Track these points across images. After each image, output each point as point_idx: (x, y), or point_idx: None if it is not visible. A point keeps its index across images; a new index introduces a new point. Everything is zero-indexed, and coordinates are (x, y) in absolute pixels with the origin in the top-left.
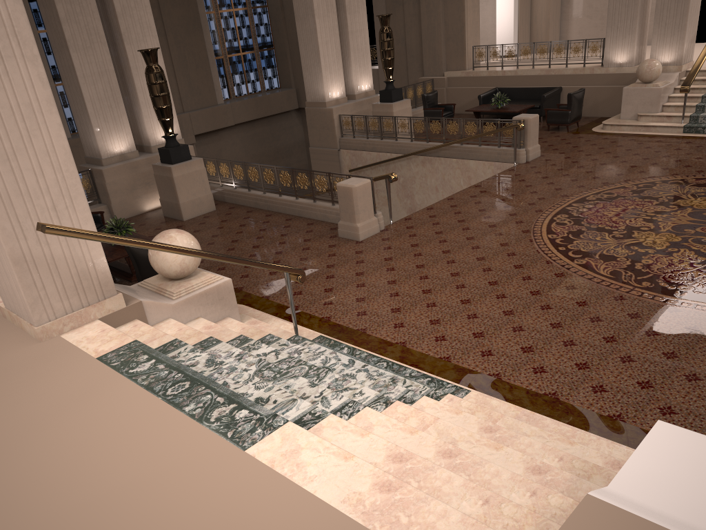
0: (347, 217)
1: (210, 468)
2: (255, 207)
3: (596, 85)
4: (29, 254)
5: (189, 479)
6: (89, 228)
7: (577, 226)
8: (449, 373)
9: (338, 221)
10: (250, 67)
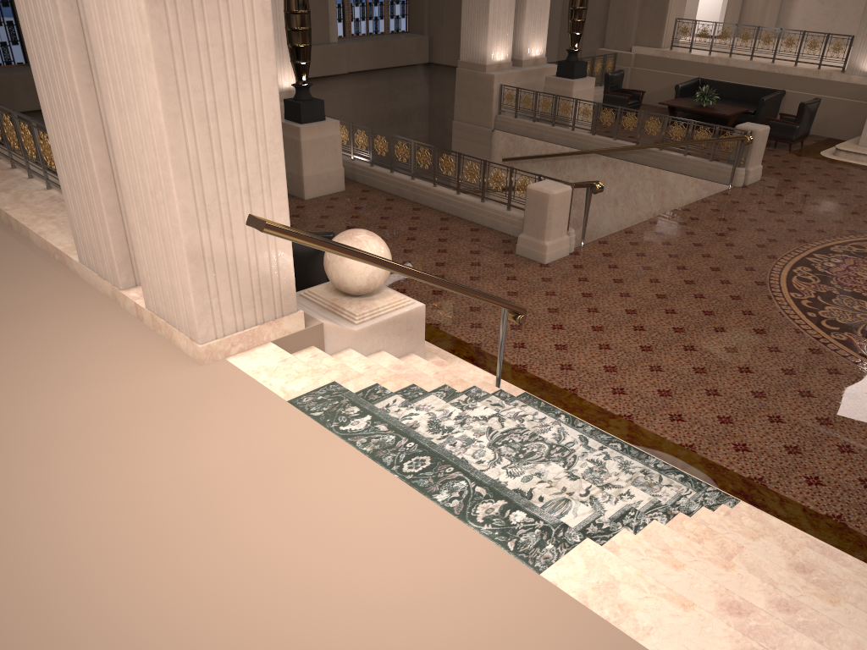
0: (533, 231)
1: (500, 593)
2: (397, 195)
3: (831, 96)
4: (209, 248)
5: (477, 606)
6: (282, 222)
7: (825, 285)
8: (696, 468)
9: (512, 231)
10: None
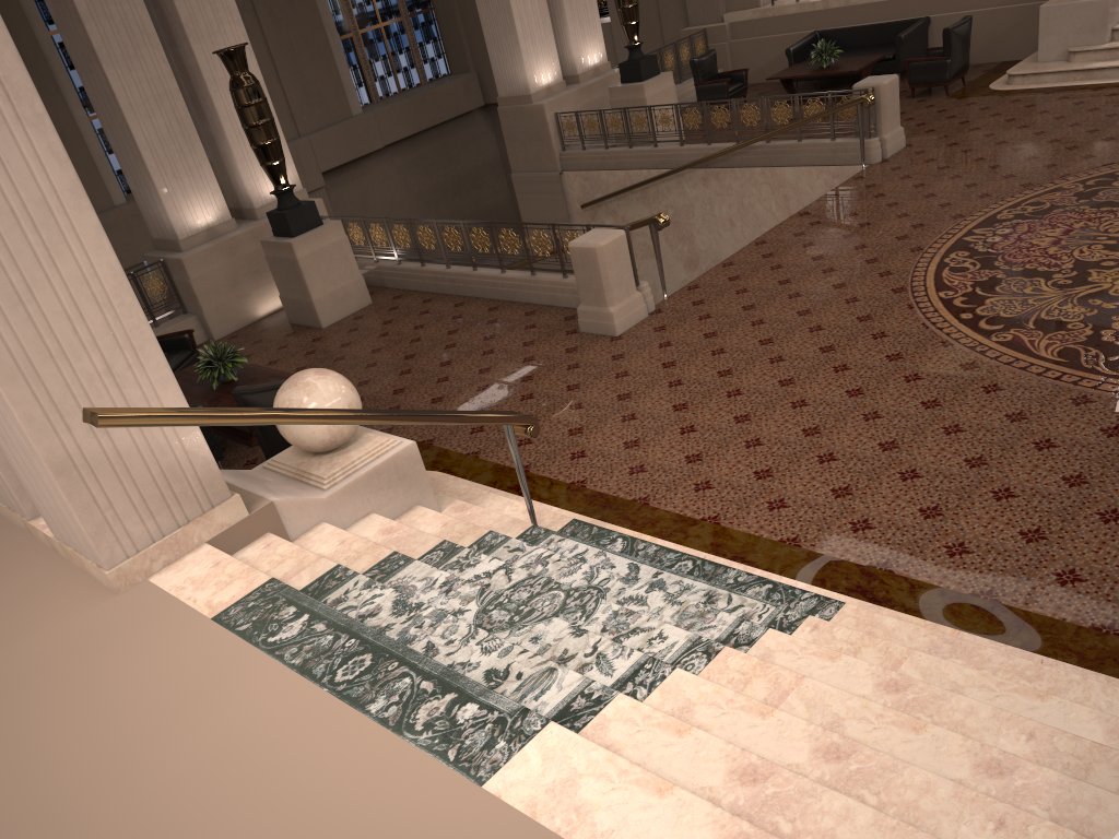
0: (592, 298)
1: (427, 824)
2: (435, 292)
3: (990, 7)
4: (79, 454)
5: None
6: (172, 395)
7: (987, 270)
8: (800, 569)
9: (575, 303)
10: (398, 45)
